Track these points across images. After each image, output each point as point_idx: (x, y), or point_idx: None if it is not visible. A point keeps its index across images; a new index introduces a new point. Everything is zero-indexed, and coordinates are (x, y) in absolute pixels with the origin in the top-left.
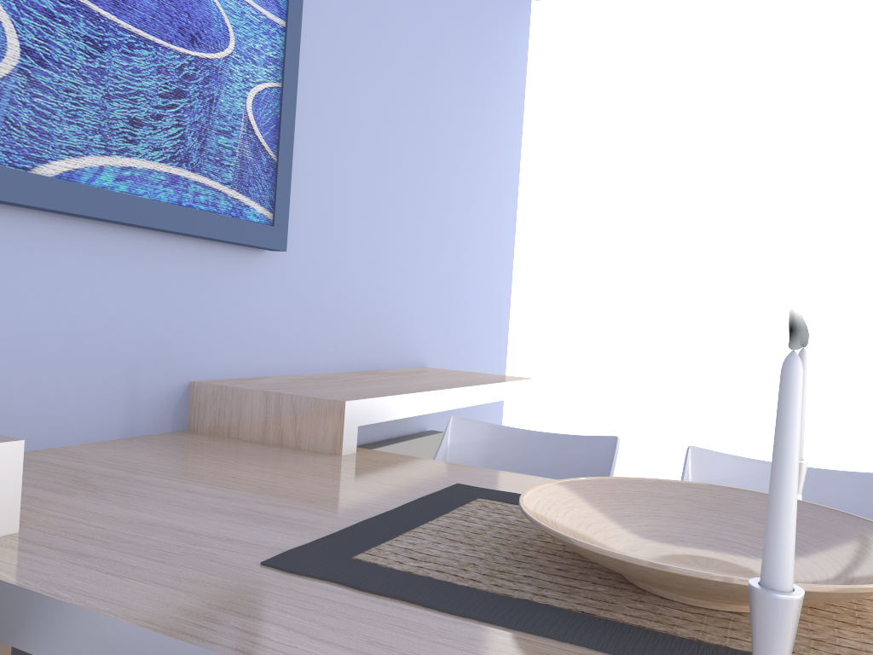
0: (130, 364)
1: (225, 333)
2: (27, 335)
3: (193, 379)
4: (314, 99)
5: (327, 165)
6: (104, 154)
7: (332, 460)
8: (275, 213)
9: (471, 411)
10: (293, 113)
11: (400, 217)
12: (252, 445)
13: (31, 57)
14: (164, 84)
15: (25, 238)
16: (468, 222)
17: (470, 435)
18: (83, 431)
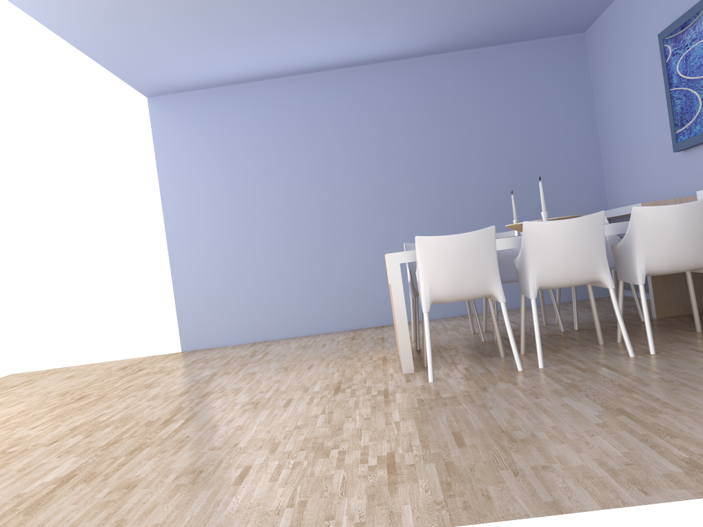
0: None
1: None
2: None
3: None
4: None
5: None
6: None
7: None
8: None
9: None
10: None
11: None
12: None
13: (702, 101)
14: None
15: None
16: None
17: None
18: None
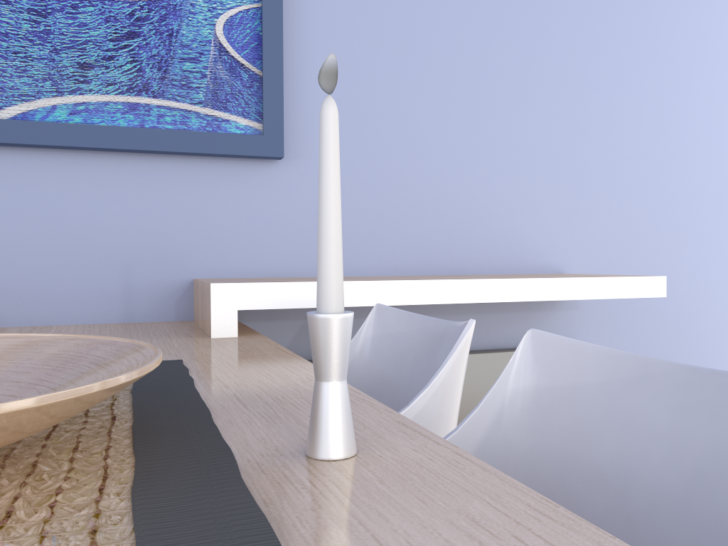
0: (124, 263)
1: (233, 237)
2: (20, 240)
3: (196, 277)
4: (332, 11)
5: (361, 71)
6: (54, 96)
7: (185, 340)
8: (264, 123)
9: (669, 328)
10: (280, 27)
11: (491, 111)
12: (182, 329)
13: None
14: (112, 30)
15: (12, 169)
16: (632, 104)
17: (389, 326)
18: (80, 314)
